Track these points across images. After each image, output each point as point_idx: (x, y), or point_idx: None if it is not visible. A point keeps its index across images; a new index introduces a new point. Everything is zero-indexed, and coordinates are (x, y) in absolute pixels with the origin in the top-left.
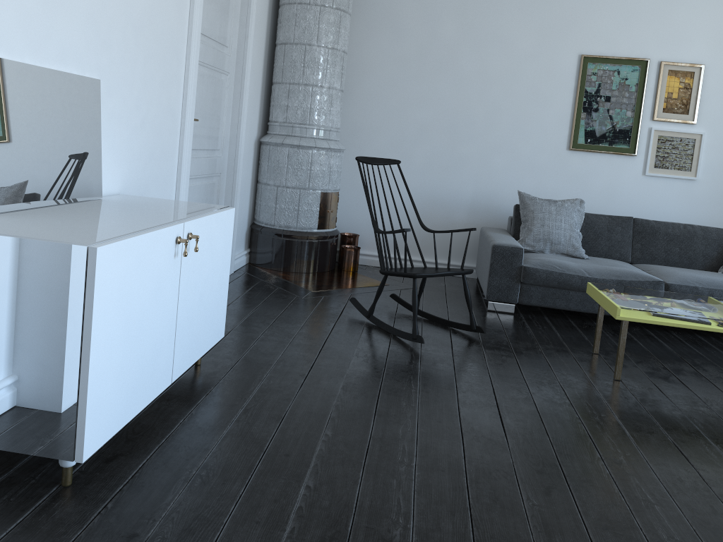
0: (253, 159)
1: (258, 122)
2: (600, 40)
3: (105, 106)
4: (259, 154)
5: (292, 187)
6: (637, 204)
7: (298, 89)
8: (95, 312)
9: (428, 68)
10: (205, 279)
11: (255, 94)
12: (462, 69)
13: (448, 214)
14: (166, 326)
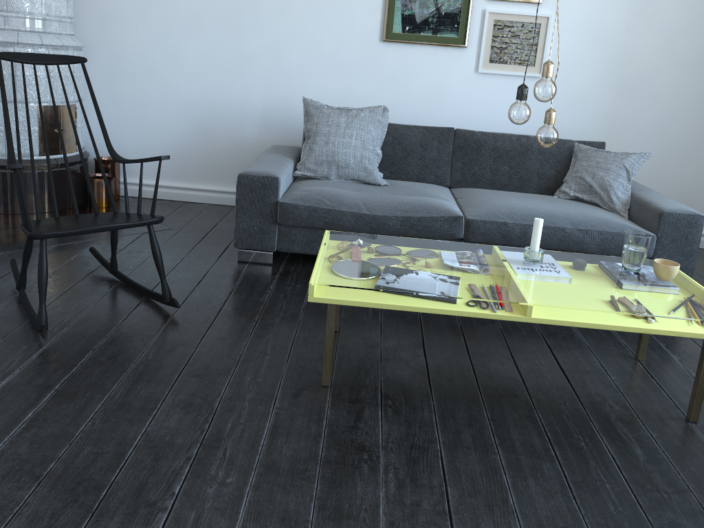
0: None
1: None
2: None
3: None
4: None
5: None
6: (468, 110)
7: None
8: None
9: None
10: None
11: None
12: None
13: (235, 130)
14: None
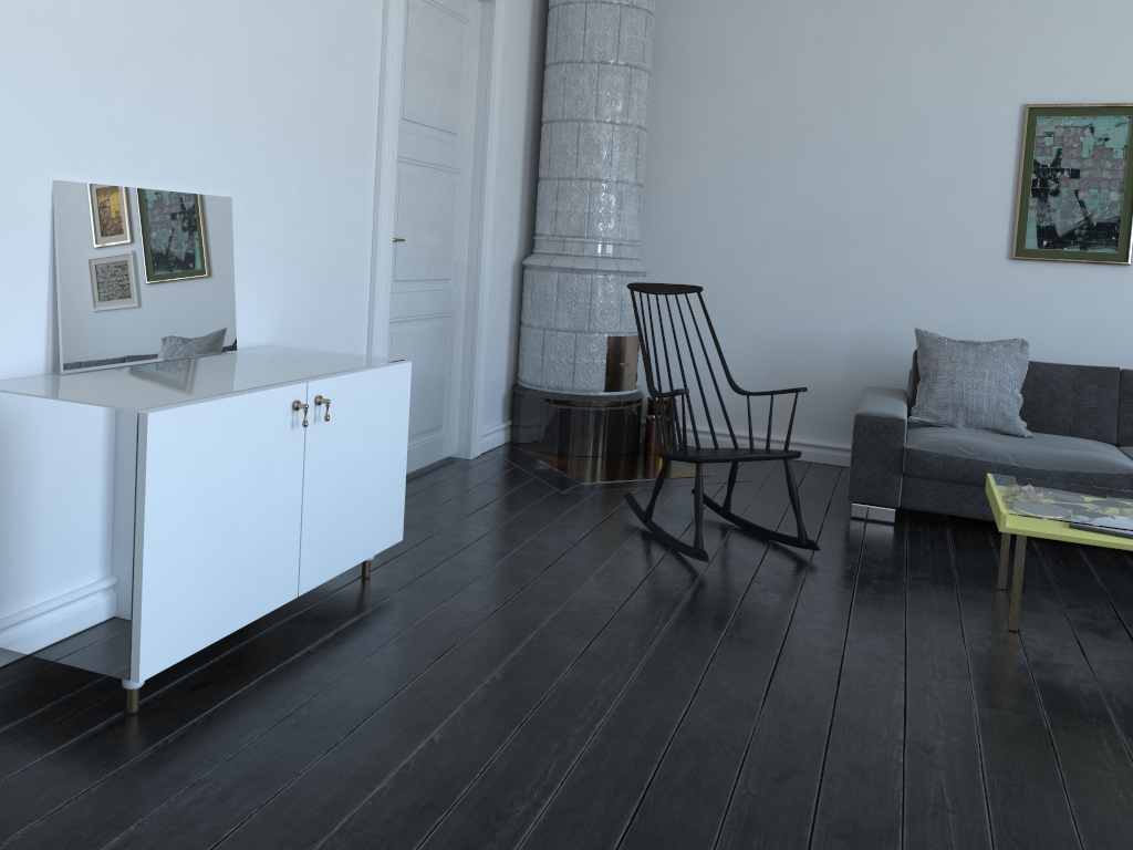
0: (512, 290)
1: (519, 236)
2: (1057, 79)
3: (242, 231)
4: (523, 282)
5: (565, 330)
6: None
7: (570, 186)
8: (150, 494)
9: (776, 141)
10: (357, 458)
11: (509, 197)
12: (828, 140)
13: (815, 367)
14: (282, 519)
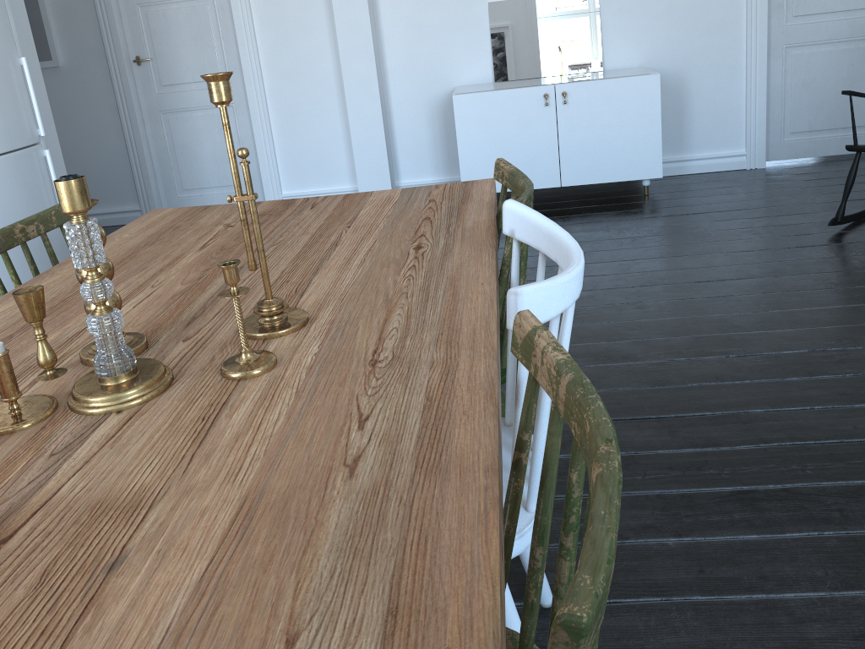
0: None
1: None
2: None
3: (609, 6)
4: None
5: None
6: None
7: None
8: (457, 126)
9: None
10: (605, 126)
11: None
12: None
13: None
14: (543, 148)
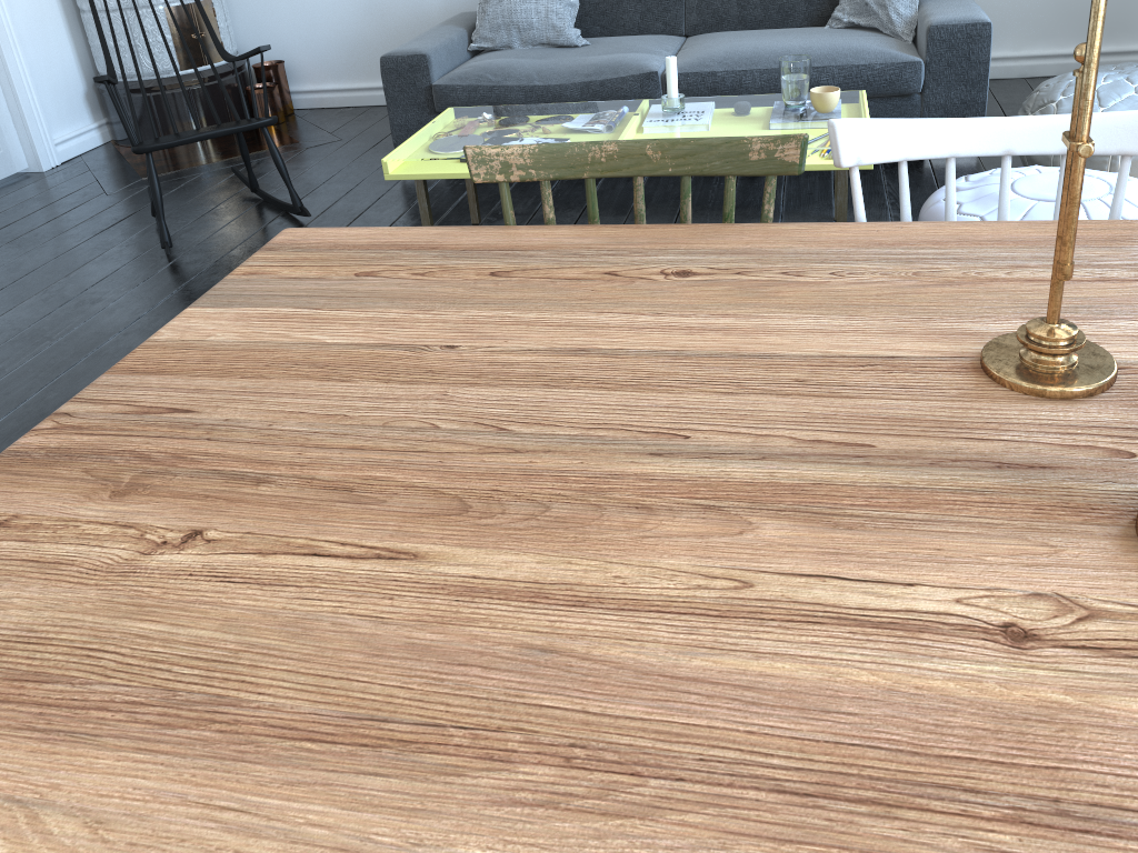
0: None
1: None
2: None
3: None
4: None
5: (113, 9)
6: None
7: None
8: None
9: None
10: None
11: None
12: None
13: (414, 0)
14: None
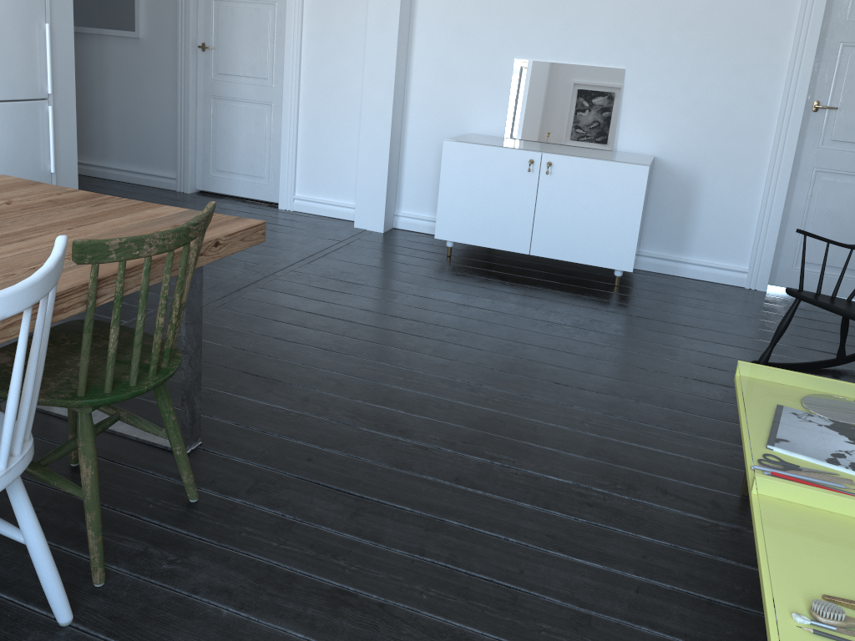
0: None
1: None
2: None
3: (634, 88)
4: None
5: None
6: None
7: None
8: (442, 171)
9: None
10: (584, 205)
11: None
12: None
13: None
14: (519, 212)
